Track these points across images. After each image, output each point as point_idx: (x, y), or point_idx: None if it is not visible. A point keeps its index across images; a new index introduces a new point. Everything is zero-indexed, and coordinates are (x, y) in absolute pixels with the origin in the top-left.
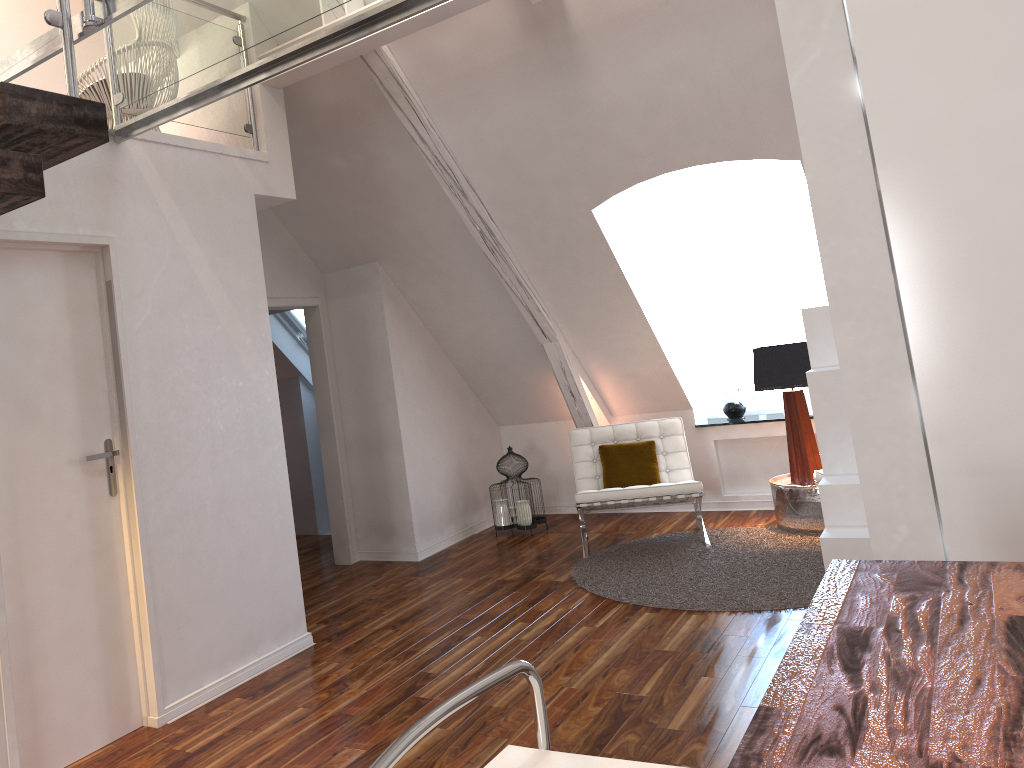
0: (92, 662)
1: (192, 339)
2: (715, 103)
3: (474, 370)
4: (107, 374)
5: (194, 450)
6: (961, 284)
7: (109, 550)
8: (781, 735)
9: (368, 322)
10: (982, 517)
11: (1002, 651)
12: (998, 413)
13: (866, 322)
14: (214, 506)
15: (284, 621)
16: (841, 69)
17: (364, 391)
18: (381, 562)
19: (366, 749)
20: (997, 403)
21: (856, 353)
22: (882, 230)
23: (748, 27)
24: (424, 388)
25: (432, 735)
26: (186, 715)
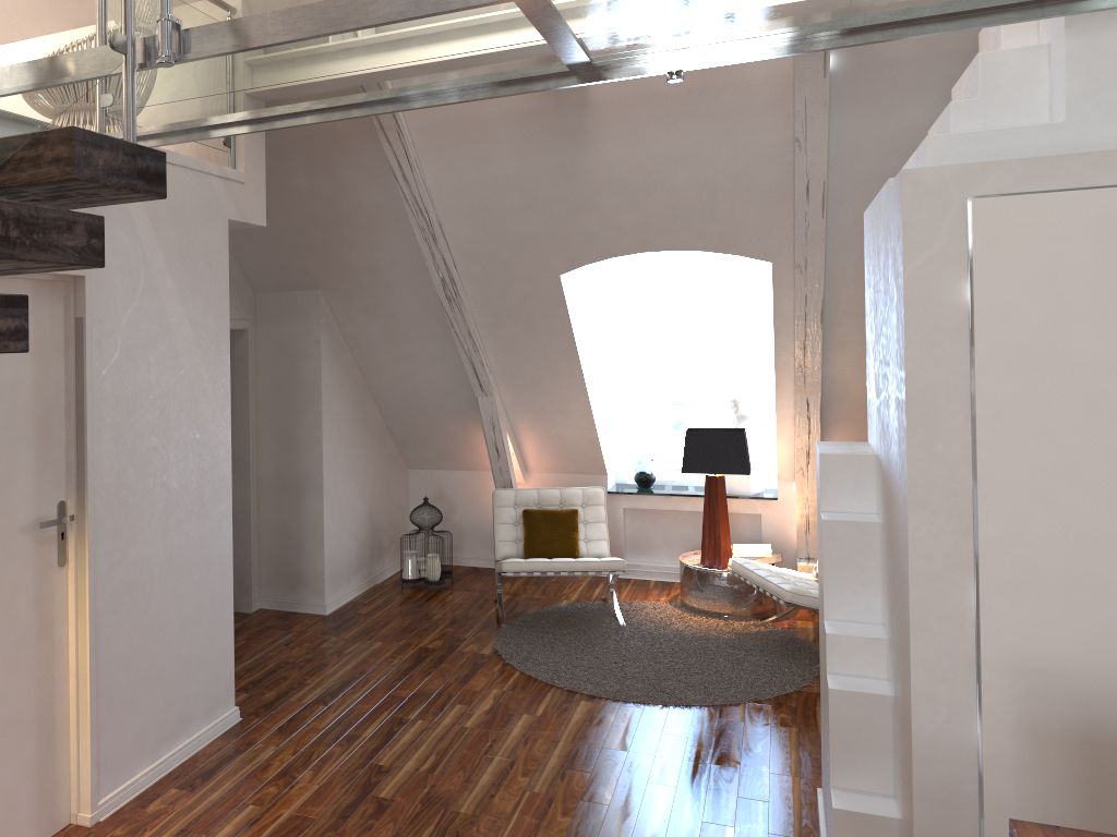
0: (26, 757)
1: (156, 386)
2: (708, 195)
3: (397, 412)
4: (67, 425)
5: (148, 512)
6: (1035, 497)
7: (53, 629)
8: None
9: (301, 354)
10: (1018, 711)
11: None
12: (1048, 620)
13: (940, 516)
14: (162, 574)
15: (215, 696)
16: (955, 270)
17: (287, 428)
18: (285, 613)
19: None
20: (1049, 611)
21: (926, 543)
22: (969, 432)
23: (759, 131)
24: (348, 429)
25: None
26: (119, 810)
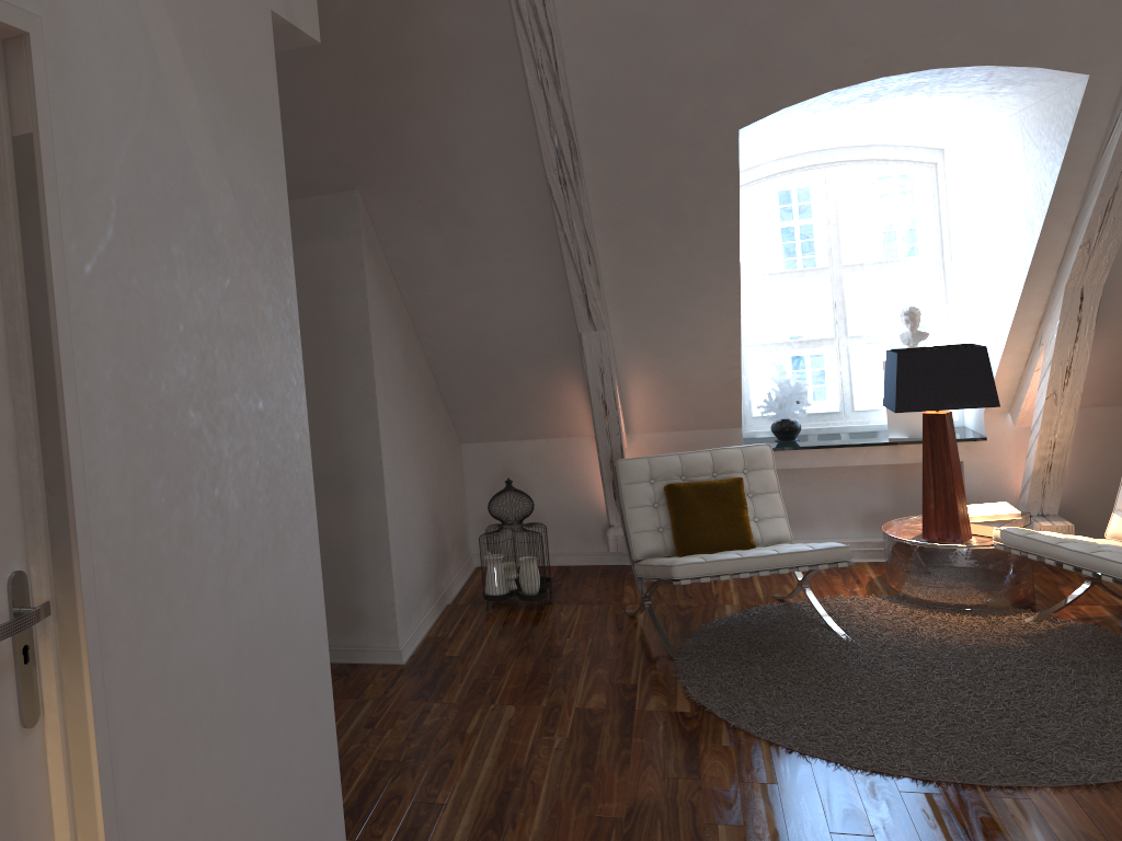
0: None
1: (188, 306)
2: None
3: (454, 366)
4: (13, 393)
5: (195, 567)
6: None
7: None
8: None
9: (335, 287)
10: None
11: None
12: None
13: None
14: (228, 687)
15: None
16: None
17: (321, 397)
18: (341, 666)
19: None
20: None
21: None
22: None
23: None
24: (402, 393)
25: None
26: None
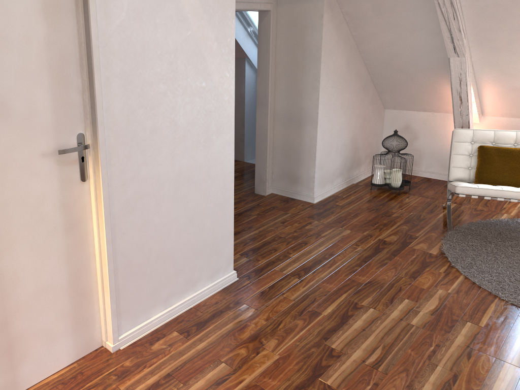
0: (61, 309)
1: (164, 43)
2: None
3: (379, 69)
4: (81, 74)
5: (157, 142)
6: None
7: (79, 225)
8: None
9: (308, 27)
10: None
11: None
12: None
13: None
14: (171, 187)
15: (217, 265)
16: None
17: (295, 80)
18: (287, 198)
19: None
20: None
21: None
22: None
23: None
24: (340, 81)
25: None
26: (135, 342)
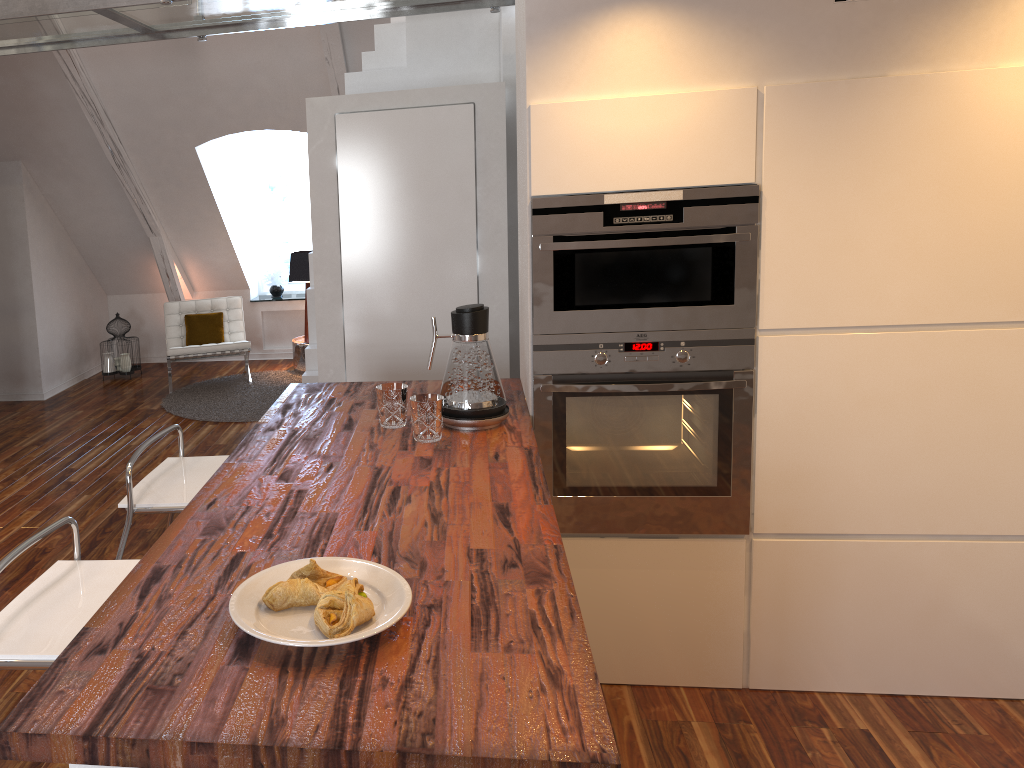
0: None
1: None
2: (282, 93)
3: (92, 252)
4: None
5: None
6: (365, 263)
7: None
8: (261, 428)
9: (10, 210)
10: (360, 365)
11: (324, 406)
12: (371, 321)
13: (327, 276)
14: None
15: None
16: (330, 151)
17: (3, 267)
18: (13, 402)
19: (41, 510)
20: (371, 316)
21: (322, 290)
22: (338, 233)
23: (306, 52)
24: (53, 266)
25: (83, 499)
26: None
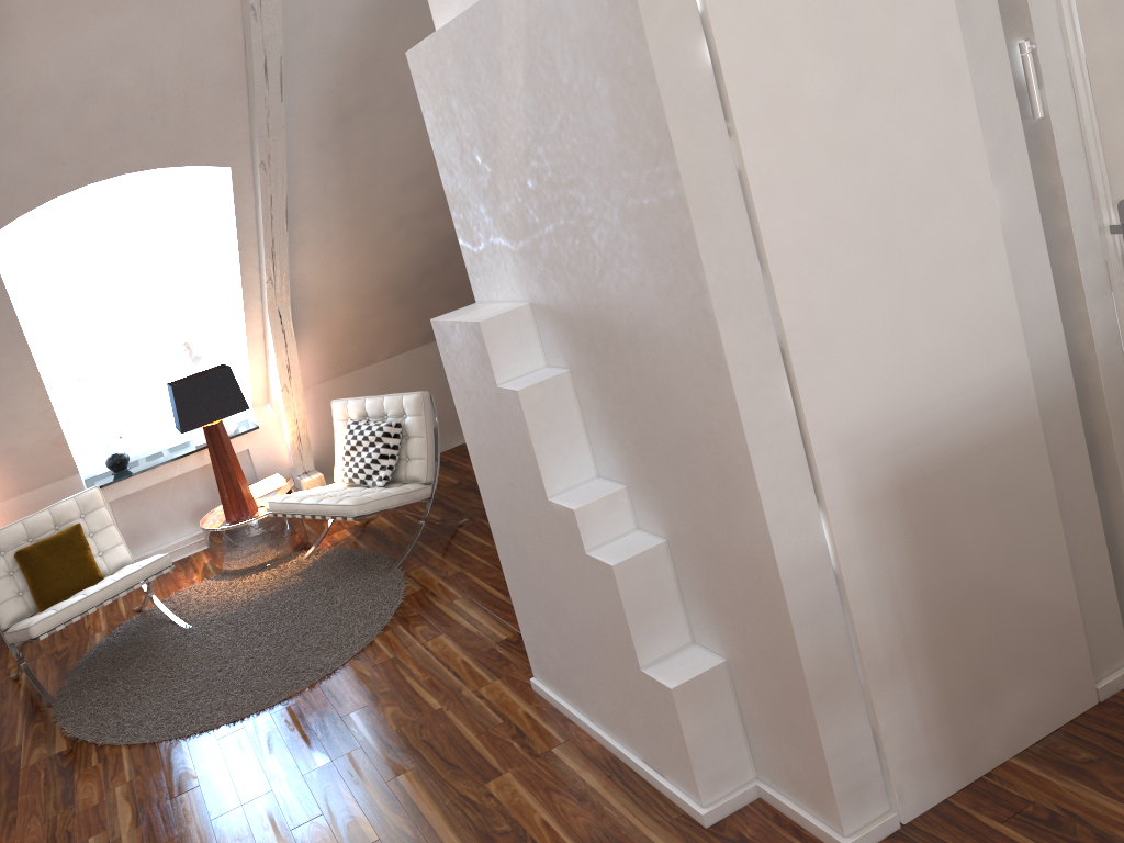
0: None
1: None
2: (158, 95)
3: None
4: None
5: None
6: (813, 263)
7: None
8: None
9: None
10: (851, 489)
11: None
12: (850, 385)
13: (745, 316)
14: None
15: None
16: (692, 30)
17: None
18: None
19: None
20: (848, 376)
21: (740, 351)
22: (745, 213)
23: (206, 3)
24: None
25: None
26: None
